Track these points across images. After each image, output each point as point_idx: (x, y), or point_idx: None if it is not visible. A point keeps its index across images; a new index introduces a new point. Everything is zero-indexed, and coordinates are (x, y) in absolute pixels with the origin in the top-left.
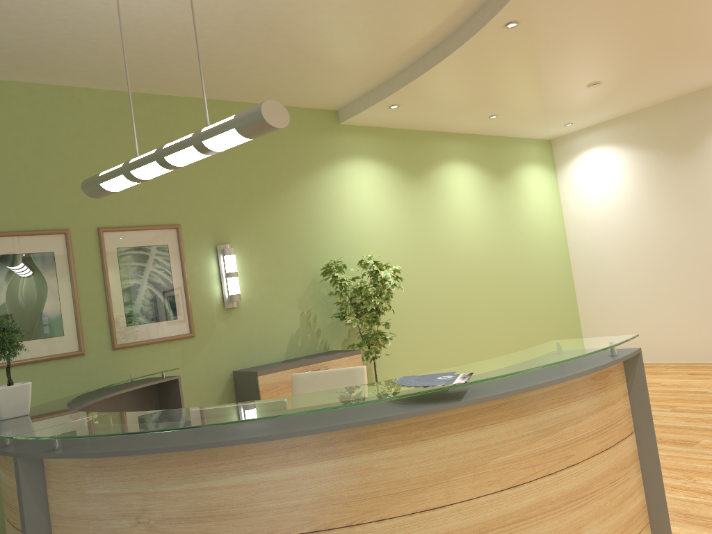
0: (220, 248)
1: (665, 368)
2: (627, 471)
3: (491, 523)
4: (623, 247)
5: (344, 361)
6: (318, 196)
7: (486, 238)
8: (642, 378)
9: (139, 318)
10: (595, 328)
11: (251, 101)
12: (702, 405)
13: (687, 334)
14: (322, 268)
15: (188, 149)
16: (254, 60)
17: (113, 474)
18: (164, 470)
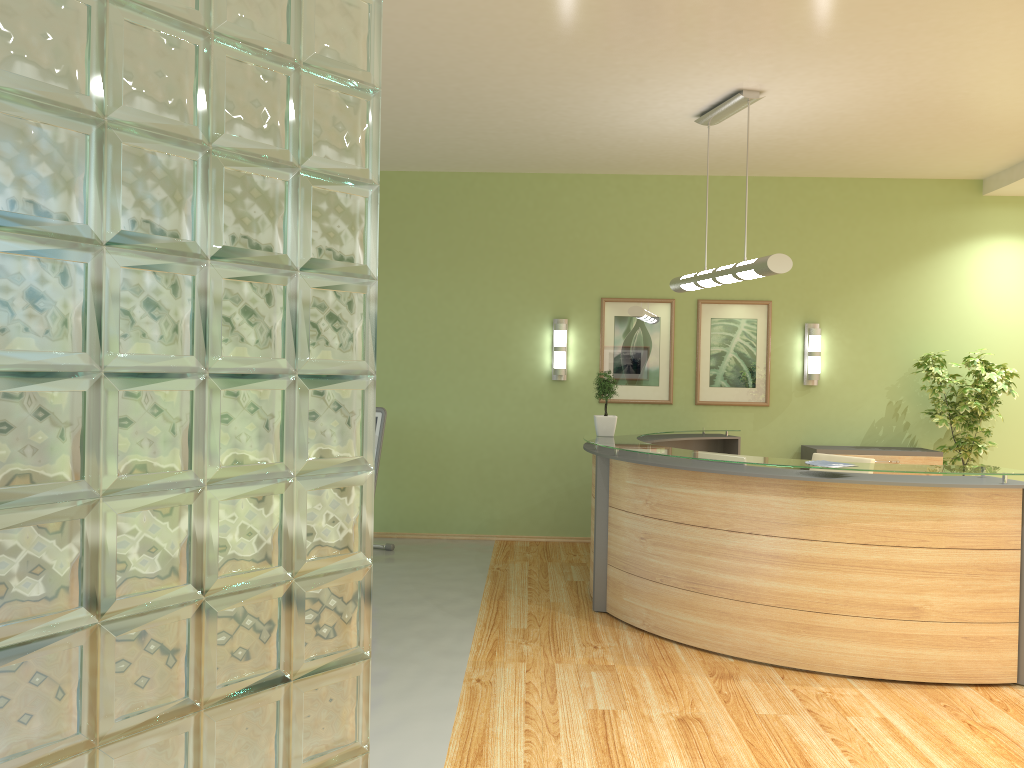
0: (807, 327)
1: None
2: (995, 573)
3: (842, 561)
4: None
5: (919, 459)
6: (935, 279)
7: None
8: None
9: (721, 381)
10: None
11: (868, 177)
12: None
13: None
14: (920, 359)
15: (728, 275)
16: (854, 152)
17: (638, 474)
18: (661, 477)
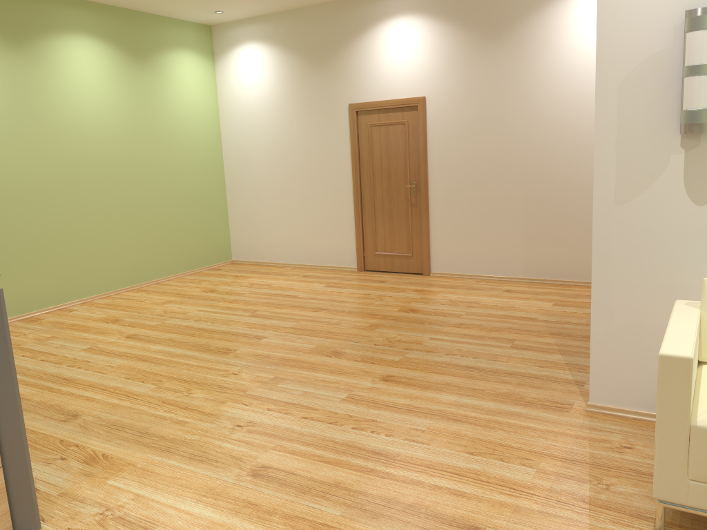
0: None
1: (291, 269)
2: None
3: None
4: (268, 150)
5: None
6: None
7: (115, 126)
8: (1, 321)
9: None
10: (241, 227)
11: None
12: (279, 310)
13: (312, 238)
14: None
15: None
16: None
17: None
18: None
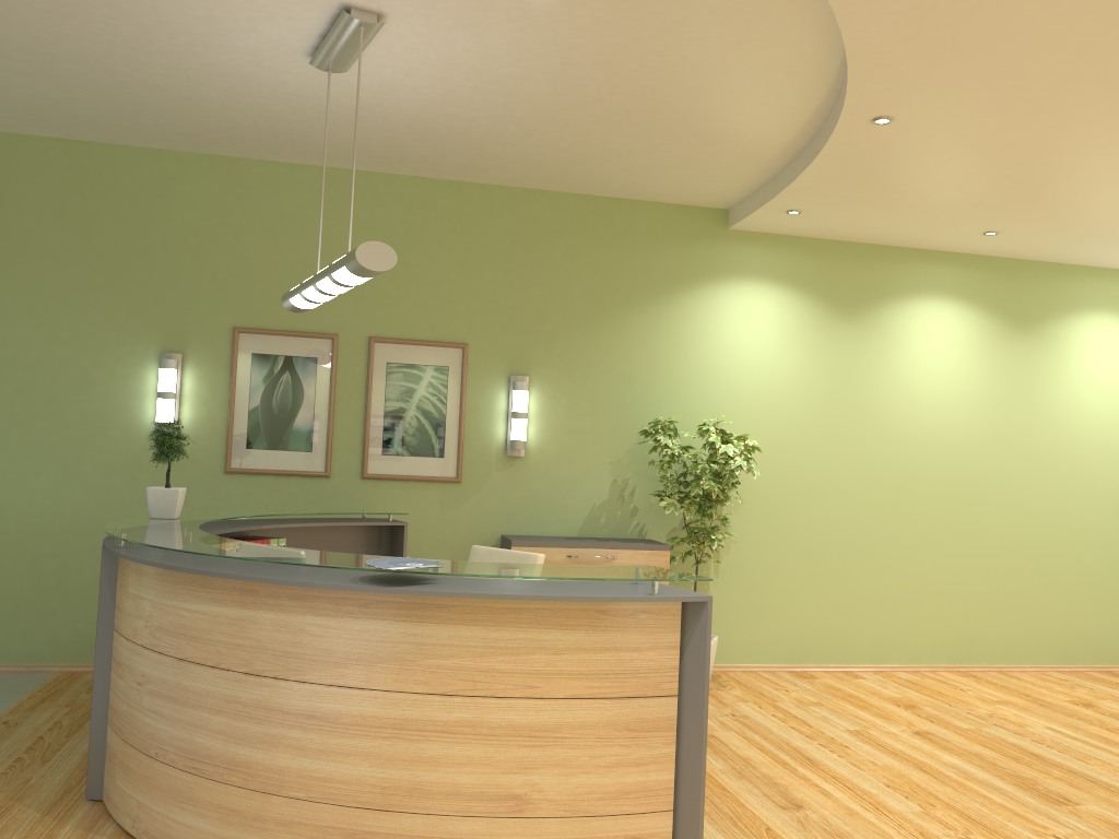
0: (513, 380)
1: None
2: (639, 735)
3: (408, 723)
4: None
5: (641, 555)
6: (671, 327)
7: (968, 422)
8: (703, 634)
9: (398, 447)
10: None
11: (594, 194)
12: None
13: None
14: (650, 426)
15: (326, 279)
16: (560, 150)
17: (141, 579)
18: (165, 584)
